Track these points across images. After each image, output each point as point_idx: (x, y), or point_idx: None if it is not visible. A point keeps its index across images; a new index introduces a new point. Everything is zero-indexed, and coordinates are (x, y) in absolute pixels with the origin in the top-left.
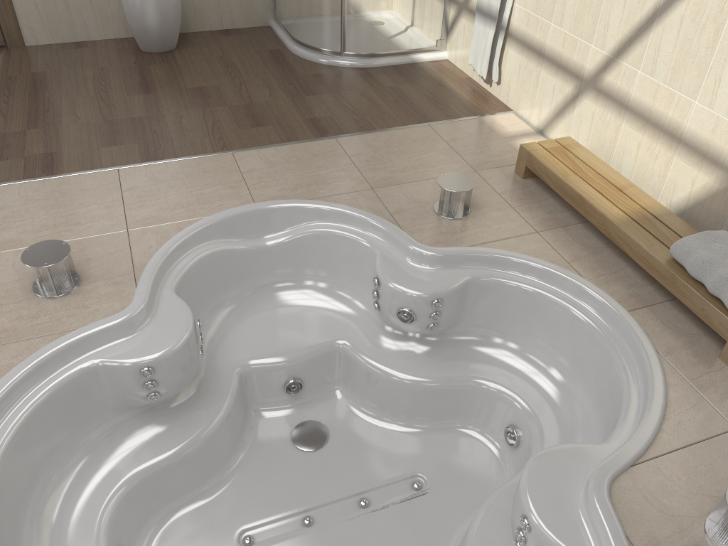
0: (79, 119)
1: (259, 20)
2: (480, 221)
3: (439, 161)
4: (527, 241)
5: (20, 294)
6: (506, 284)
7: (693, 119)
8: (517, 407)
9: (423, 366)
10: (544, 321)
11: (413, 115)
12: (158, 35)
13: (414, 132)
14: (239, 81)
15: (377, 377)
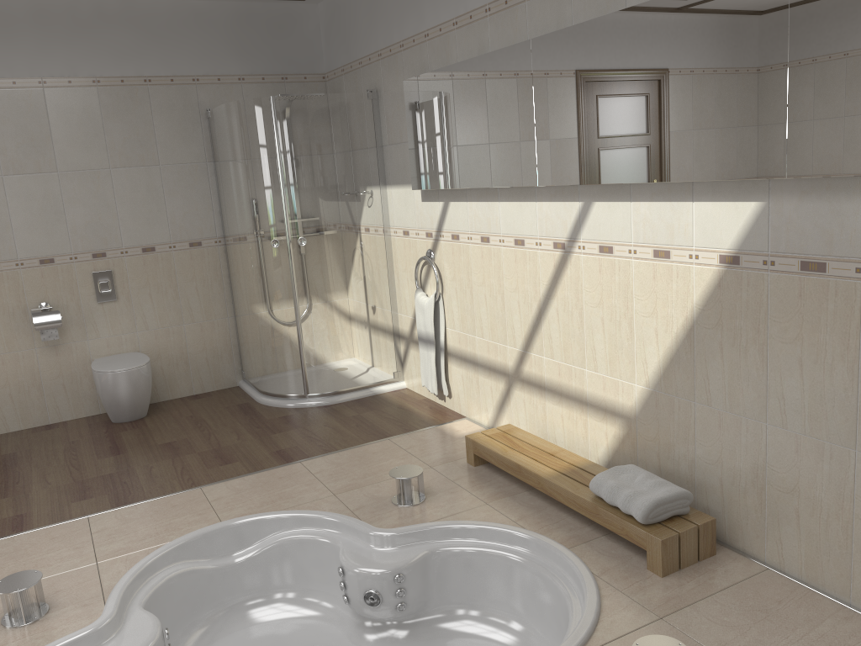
0: (50, 484)
1: (227, 382)
2: (435, 503)
3: (398, 464)
4: (478, 511)
5: None
6: (462, 550)
7: (589, 383)
8: None
9: None
10: (505, 581)
11: (374, 434)
12: (130, 404)
13: (375, 446)
14: (209, 432)
15: None
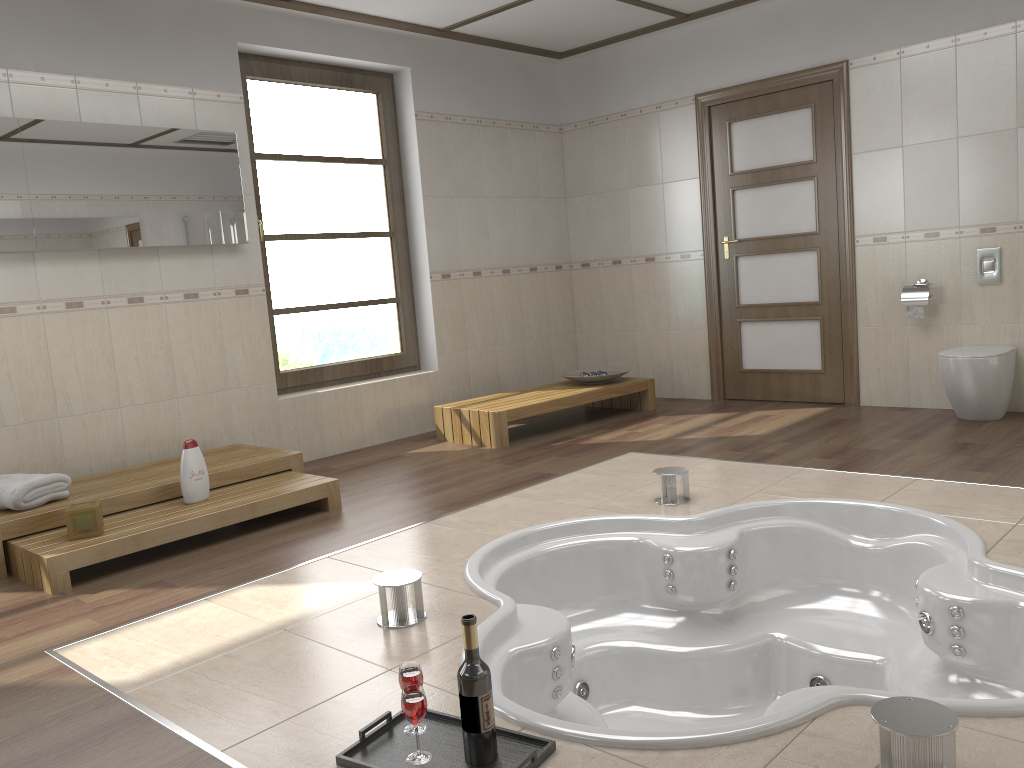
0: (825, 443)
1: None
2: None
3: None
4: None
5: (647, 498)
6: None
7: None
8: None
9: None
10: None
11: None
12: (968, 398)
13: None
14: (1021, 445)
15: None
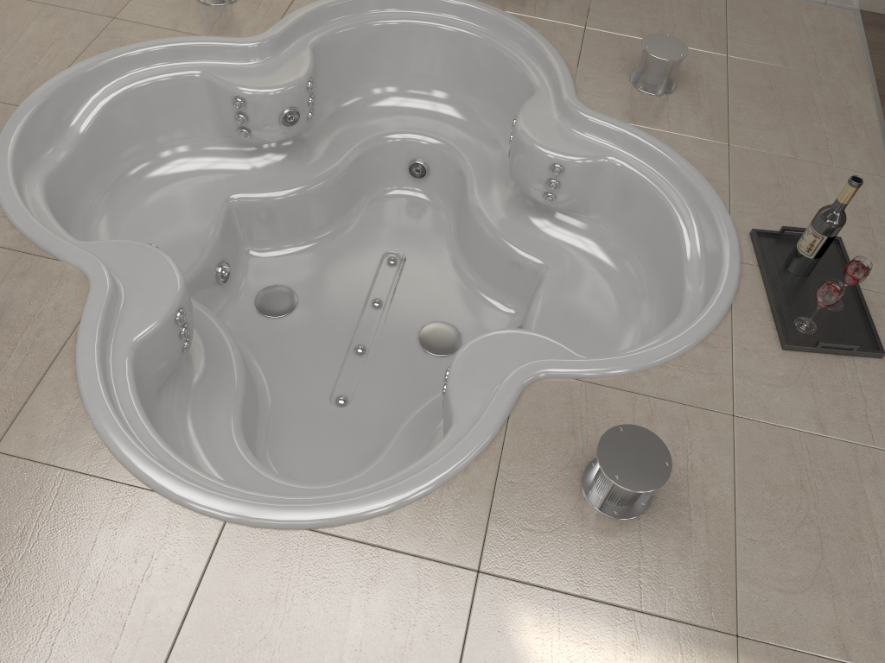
0: None
1: None
2: None
3: None
4: None
5: None
6: (340, 33)
7: None
8: (411, 141)
9: (318, 163)
10: (384, 51)
11: None
12: None
13: None
14: None
15: (292, 201)
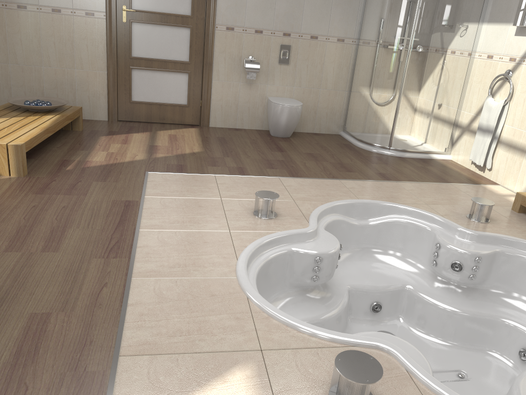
0: (250, 157)
1: (334, 130)
2: (497, 225)
3: (462, 199)
4: None
5: (248, 215)
6: (520, 256)
7: None
8: None
9: (462, 304)
10: None
11: (439, 179)
12: (286, 127)
13: (442, 186)
14: (331, 153)
15: (432, 306)
